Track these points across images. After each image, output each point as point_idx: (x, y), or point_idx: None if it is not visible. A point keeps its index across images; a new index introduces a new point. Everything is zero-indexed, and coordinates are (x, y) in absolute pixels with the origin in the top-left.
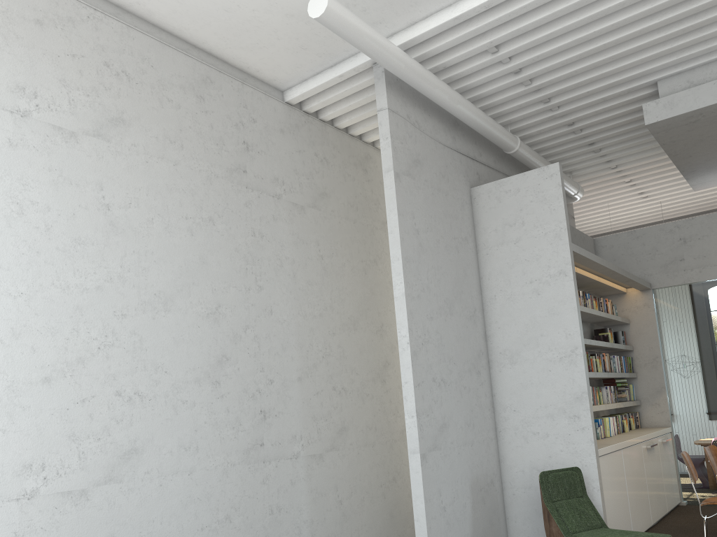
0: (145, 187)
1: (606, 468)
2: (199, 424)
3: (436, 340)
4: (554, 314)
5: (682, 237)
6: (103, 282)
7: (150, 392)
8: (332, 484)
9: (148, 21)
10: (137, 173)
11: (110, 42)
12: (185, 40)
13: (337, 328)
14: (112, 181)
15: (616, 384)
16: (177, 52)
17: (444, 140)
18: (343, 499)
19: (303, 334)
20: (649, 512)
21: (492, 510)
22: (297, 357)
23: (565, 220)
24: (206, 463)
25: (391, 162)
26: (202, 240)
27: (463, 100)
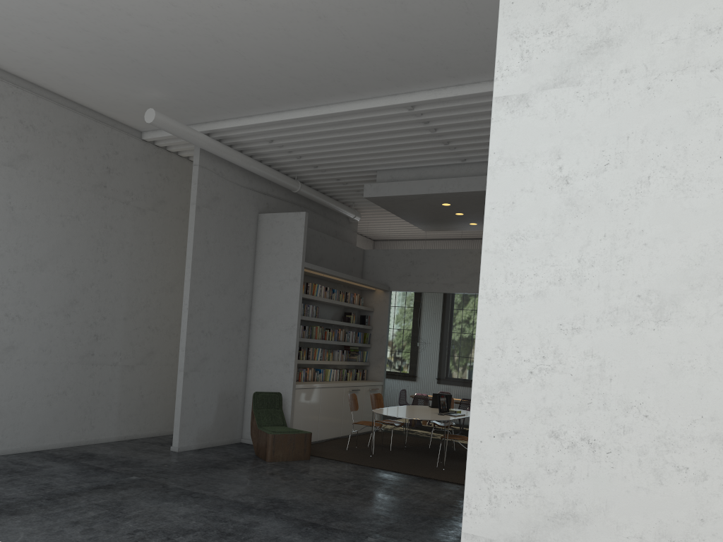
0: (36, 196)
1: (302, 396)
2: (53, 338)
3: (209, 308)
4: (287, 303)
5: (412, 260)
6: (4, 252)
7: (26, 316)
8: (138, 384)
9: (51, 91)
10: (33, 188)
11: (25, 107)
12: (75, 101)
13: (157, 289)
14: (16, 193)
15: (350, 350)
16: (68, 110)
17: (242, 183)
18: (144, 394)
19: (132, 291)
20: (339, 428)
21: (233, 412)
22: (125, 305)
23: (302, 248)
24: (55, 360)
25: (195, 199)
26: (70, 229)
27: (253, 163)
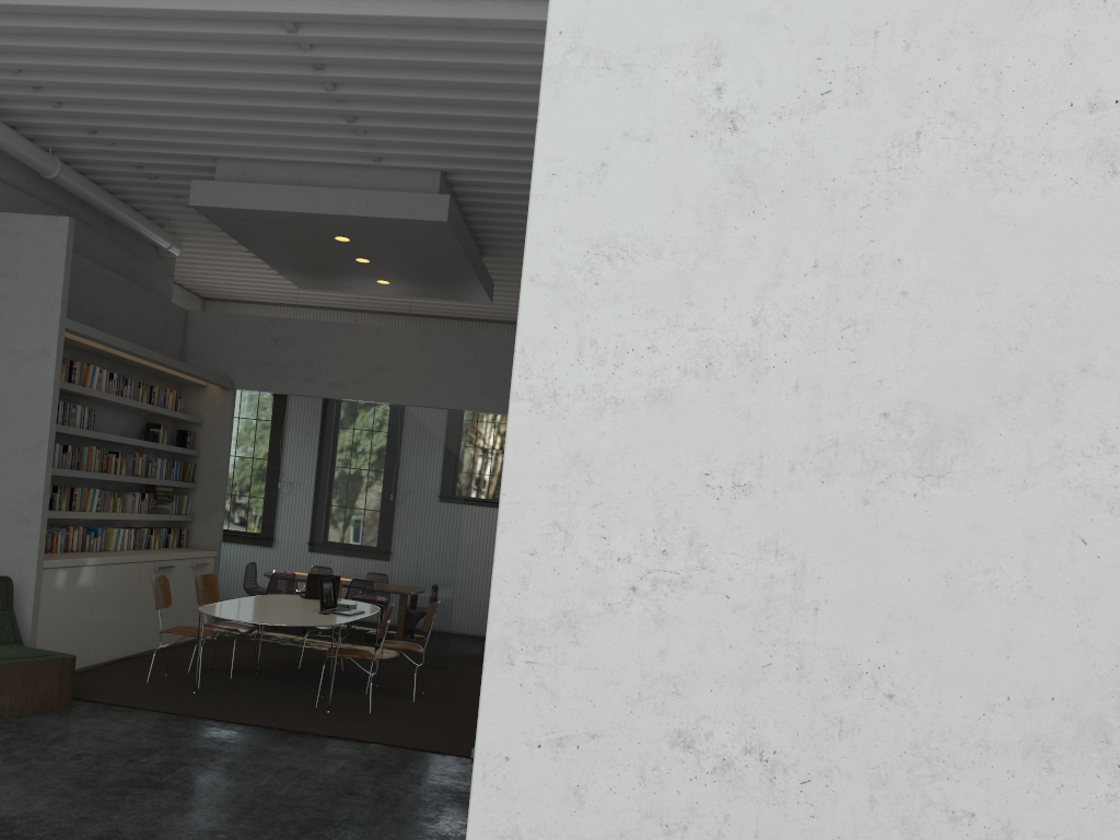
0: None
1: (57, 583)
2: None
3: None
4: (28, 398)
5: (275, 337)
6: None
7: None
8: None
9: None
10: None
11: None
12: None
13: None
14: None
15: (157, 493)
16: None
17: None
18: None
19: None
20: (134, 640)
21: None
22: None
23: (62, 290)
24: None
25: None
26: None
27: None
